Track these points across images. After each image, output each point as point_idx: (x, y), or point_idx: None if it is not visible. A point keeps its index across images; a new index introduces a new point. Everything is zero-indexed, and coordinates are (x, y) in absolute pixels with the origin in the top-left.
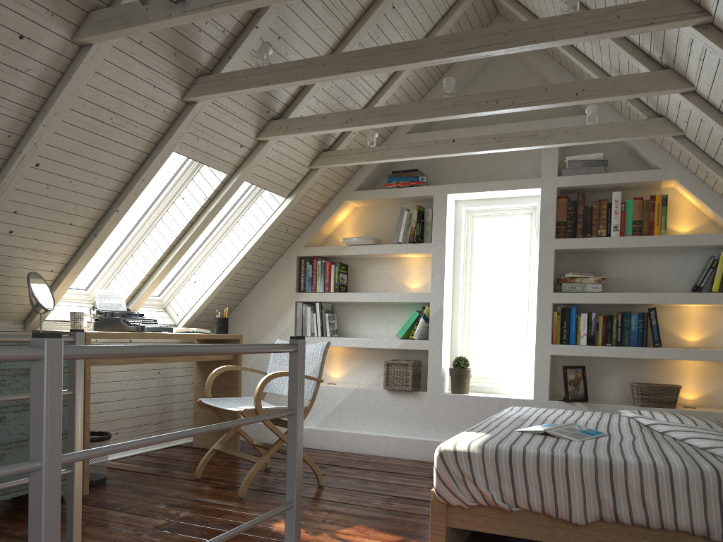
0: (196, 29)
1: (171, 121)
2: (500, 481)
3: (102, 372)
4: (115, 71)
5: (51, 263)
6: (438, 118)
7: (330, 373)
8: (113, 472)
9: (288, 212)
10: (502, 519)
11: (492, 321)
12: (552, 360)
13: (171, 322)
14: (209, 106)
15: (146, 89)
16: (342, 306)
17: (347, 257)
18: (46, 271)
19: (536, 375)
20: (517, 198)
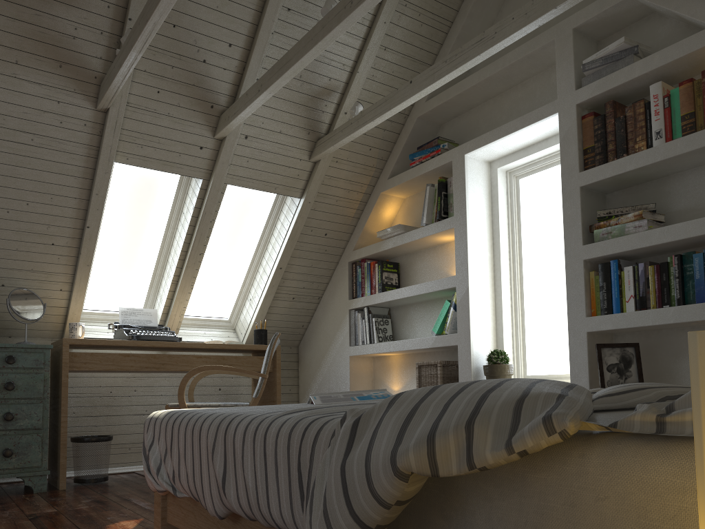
0: (69, 38)
1: (99, 133)
2: (166, 454)
3: (149, 386)
4: (8, 94)
5: (56, 283)
6: (316, 50)
7: (391, 386)
8: (132, 477)
9: (307, 213)
10: (193, 512)
11: (551, 303)
12: (601, 341)
13: (236, 341)
14: (134, 112)
15: (51, 106)
16: (397, 310)
17: (394, 253)
18: (55, 290)
19: (572, 363)
20: (552, 138)
